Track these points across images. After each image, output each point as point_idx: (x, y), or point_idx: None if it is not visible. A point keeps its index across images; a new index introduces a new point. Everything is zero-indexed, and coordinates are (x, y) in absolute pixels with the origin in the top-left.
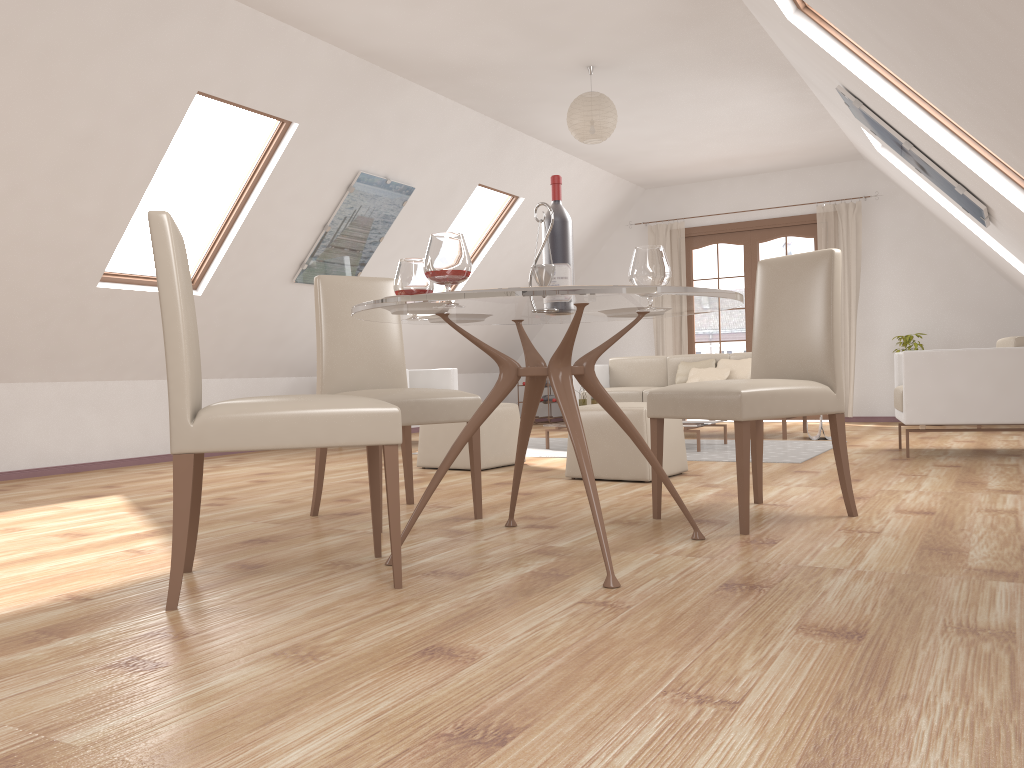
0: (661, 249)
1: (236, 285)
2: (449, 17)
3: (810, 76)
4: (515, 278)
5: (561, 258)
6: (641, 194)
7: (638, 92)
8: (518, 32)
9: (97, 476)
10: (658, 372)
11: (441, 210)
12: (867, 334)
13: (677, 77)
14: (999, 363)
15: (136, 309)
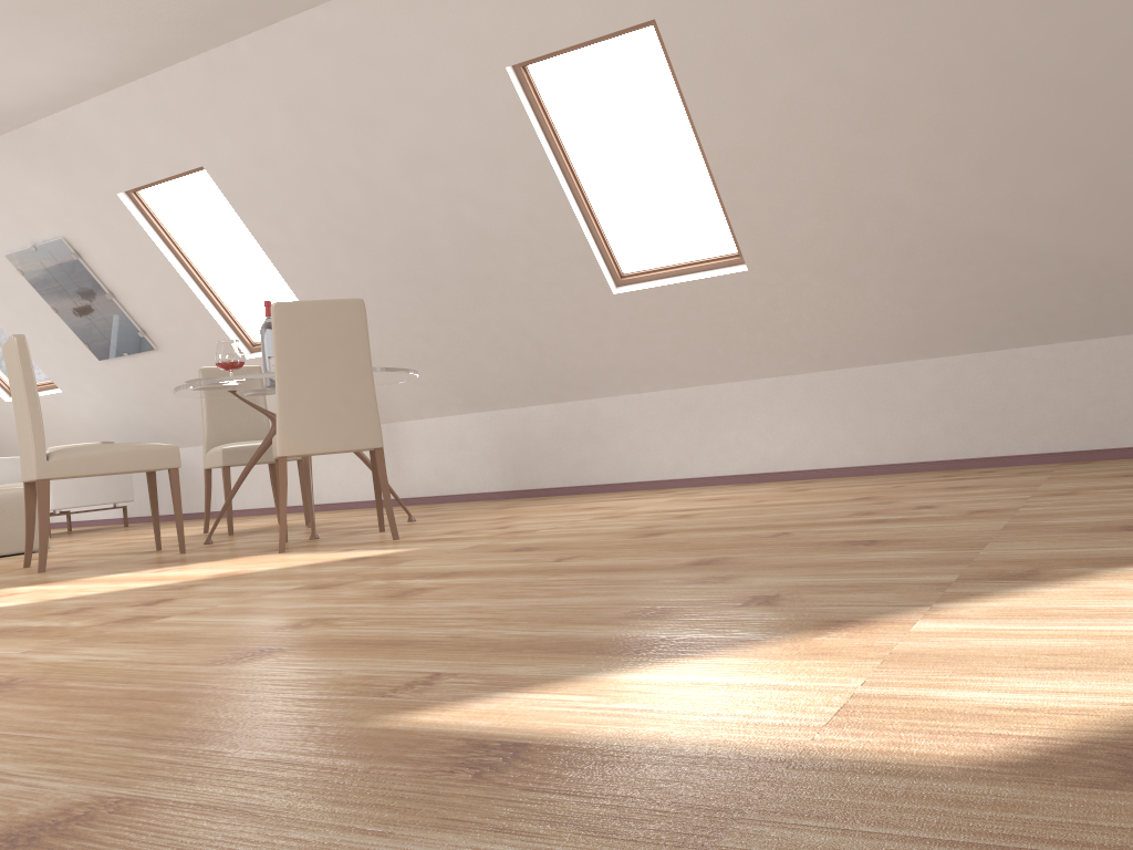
0: None
1: None
2: None
3: None
4: None
5: None
6: None
7: None
8: None
9: None
10: None
11: None
12: None
13: None
14: None
15: None
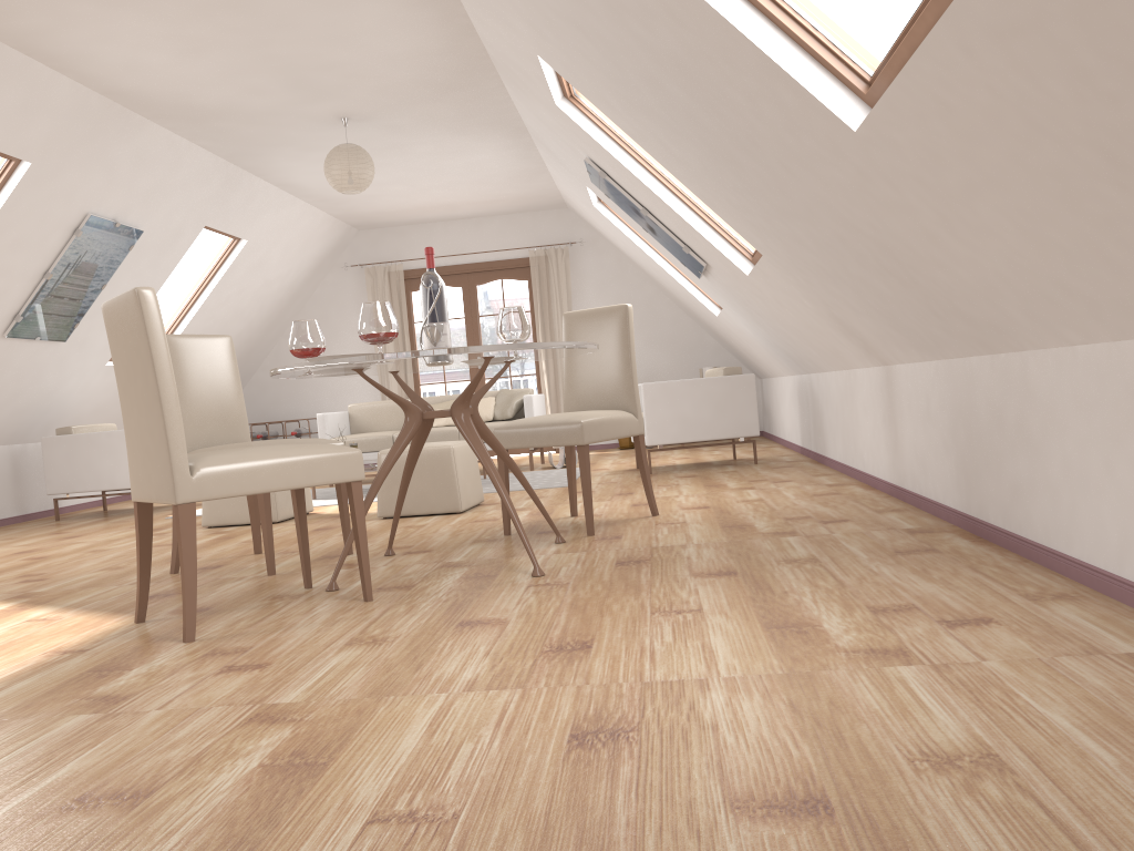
0: (523, 309)
1: None
2: (219, 66)
3: (547, 141)
4: (231, 324)
5: (441, 318)
6: (355, 235)
7: (383, 143)
8: (285, 84)
9: None
10: (401, 416)
11: (166, 254)
12: None
13: (424, 132)
14: (714, 390)
15: None
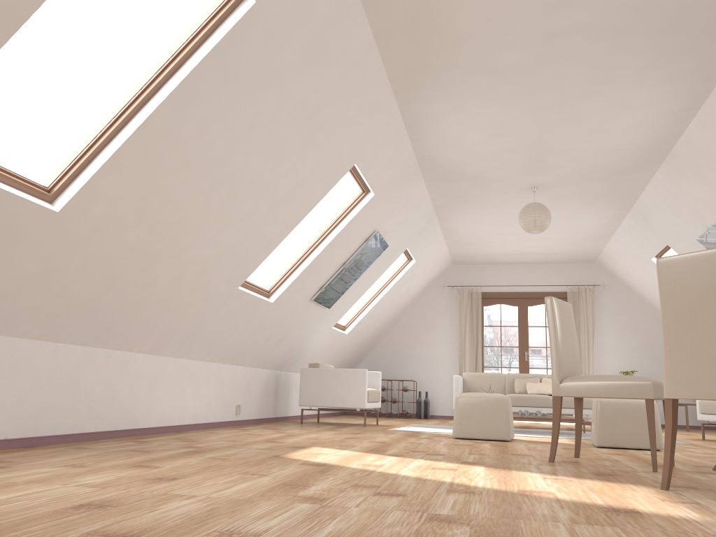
0: None
1: (289, 298)
2: (503, 146)
3: (656, 212)
4: (383, 313)
5: None
6: (450, 267)
7: None
8: (526, 161)
9: (216, 435)
10: (499, 384)
11: (386, 262)
12: (597, 369)
13: (569, 201)
14: None
15: (242, 307)
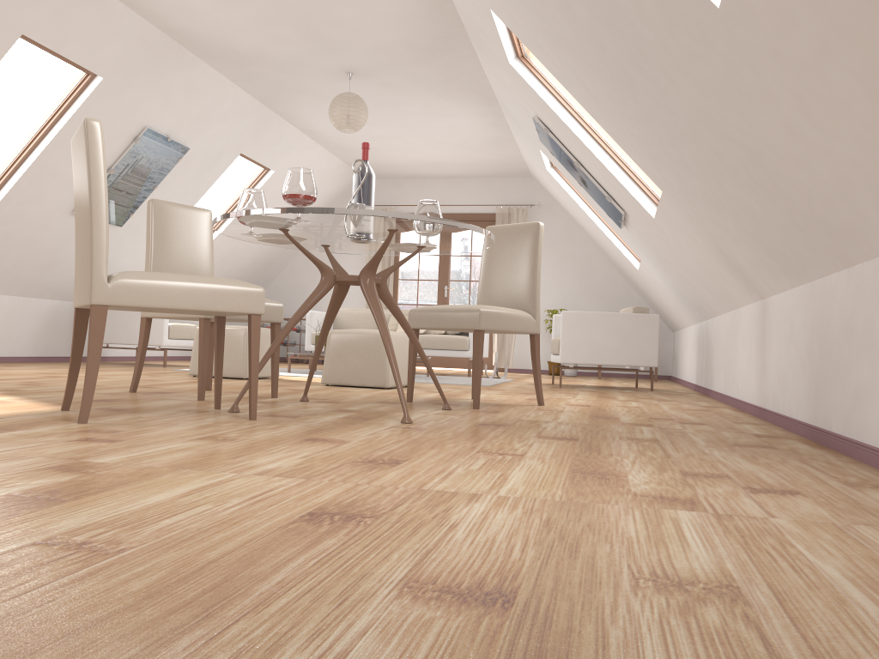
0: (438, 203)
1: (22, 210)
2: (250, 14)
3: (510, 107)
4: None
5: (367, 202)
6: None
7: (381, 99)
8: (301, 36)
9: None
10: (373, 322)
11: (207, 171)
12: None
13: (413, 92)
14: (623, 323)
15: None
